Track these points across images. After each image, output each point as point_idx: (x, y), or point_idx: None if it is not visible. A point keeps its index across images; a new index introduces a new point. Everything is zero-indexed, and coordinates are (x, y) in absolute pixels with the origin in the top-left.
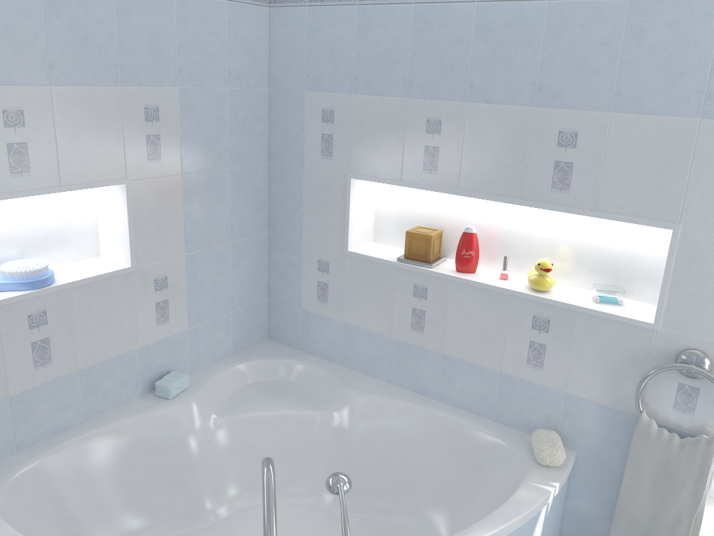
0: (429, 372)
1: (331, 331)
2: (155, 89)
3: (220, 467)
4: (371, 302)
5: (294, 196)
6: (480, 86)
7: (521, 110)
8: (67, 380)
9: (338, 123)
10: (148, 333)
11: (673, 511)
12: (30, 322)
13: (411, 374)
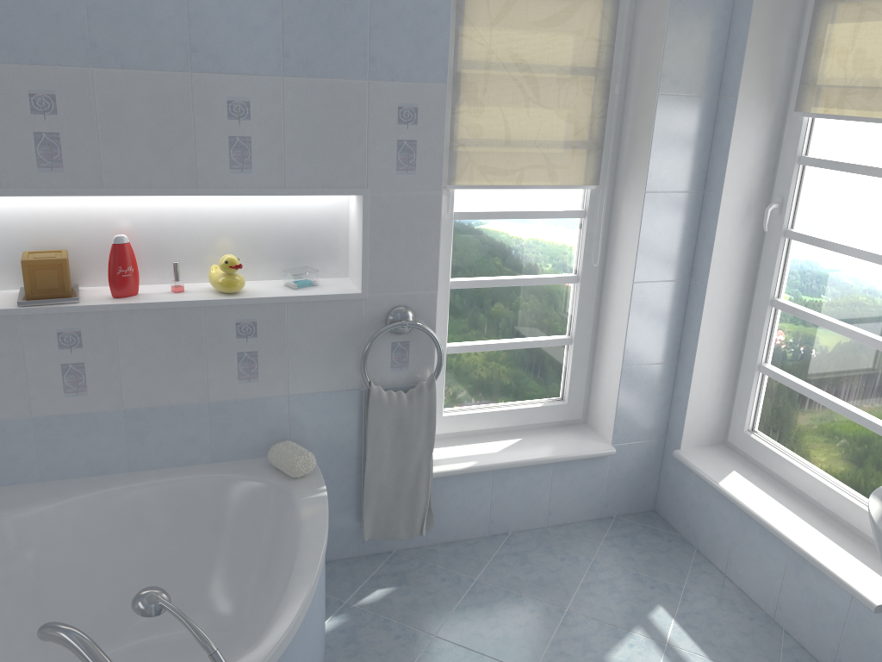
0: (107, 441)
1: None
2: None
3: None
4: None
5: None
6: (108, 45)
7: (175, 77)
8: None
9: None
10: None
11: (414, 462)
12: None
13: (79, 455)
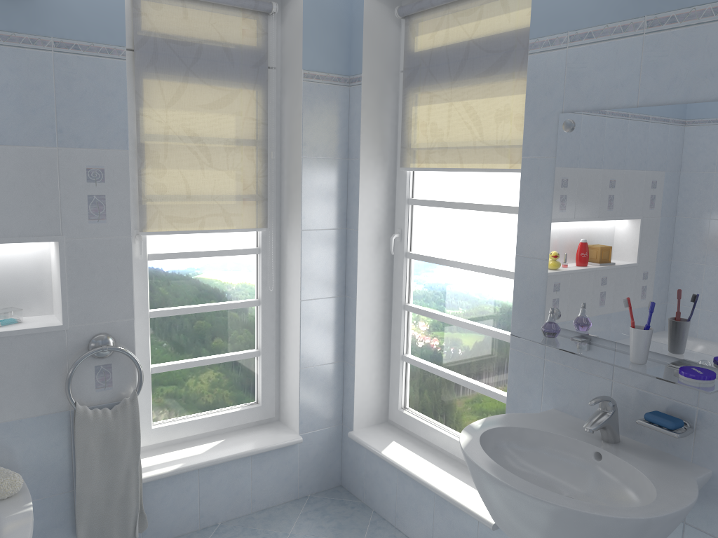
0: None
1: None
2: None
3: None
4: None
5: None
6: None
7: None
8: None
9: None
10: None
11: (123, 470)
12: None
13: None
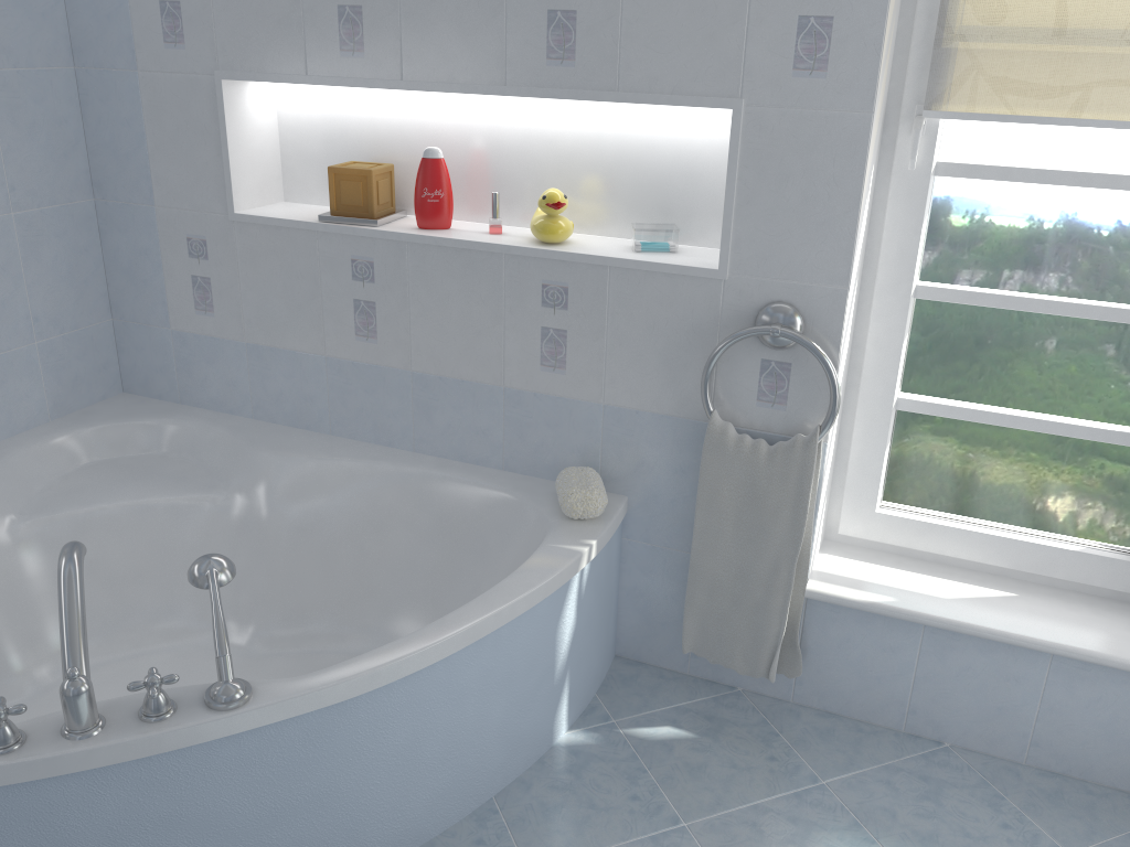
0: (393, 406)
1: (227, 362)
2: None
3: (35, 604)
4: (287, 300)
5: (129, 125)
6: None
7: None
8: None
9: None
10: None
11: (768, 559)
12: None
13: (367, 414)
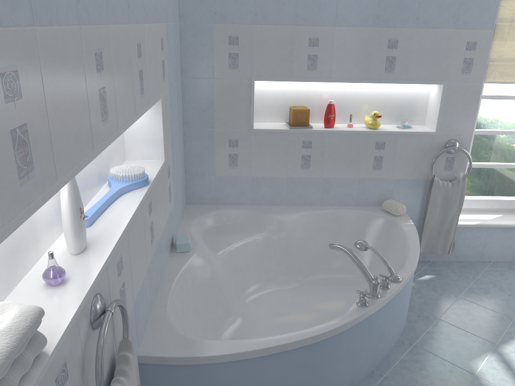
0: (314, 191)
1: (241, 185)
2: (162, 25)
3: (228, 284)
4: (272, 158)
5: (206, 99)
6: (342, 17)
7: (367, 30)
8: (157, 251)
9: (242, 45)
10: (168, 209)
11: (450, 217)
12: (149, 210)
13: (302, 195)
